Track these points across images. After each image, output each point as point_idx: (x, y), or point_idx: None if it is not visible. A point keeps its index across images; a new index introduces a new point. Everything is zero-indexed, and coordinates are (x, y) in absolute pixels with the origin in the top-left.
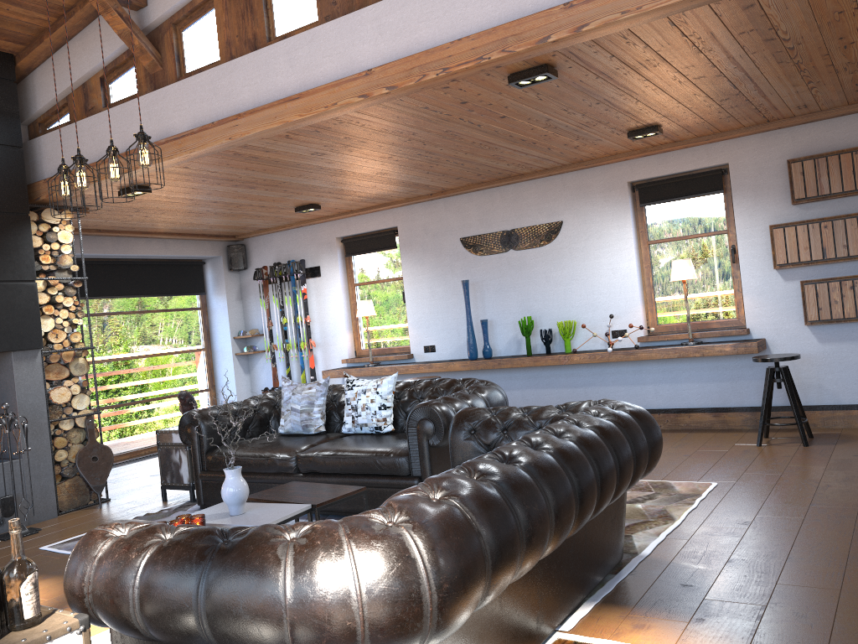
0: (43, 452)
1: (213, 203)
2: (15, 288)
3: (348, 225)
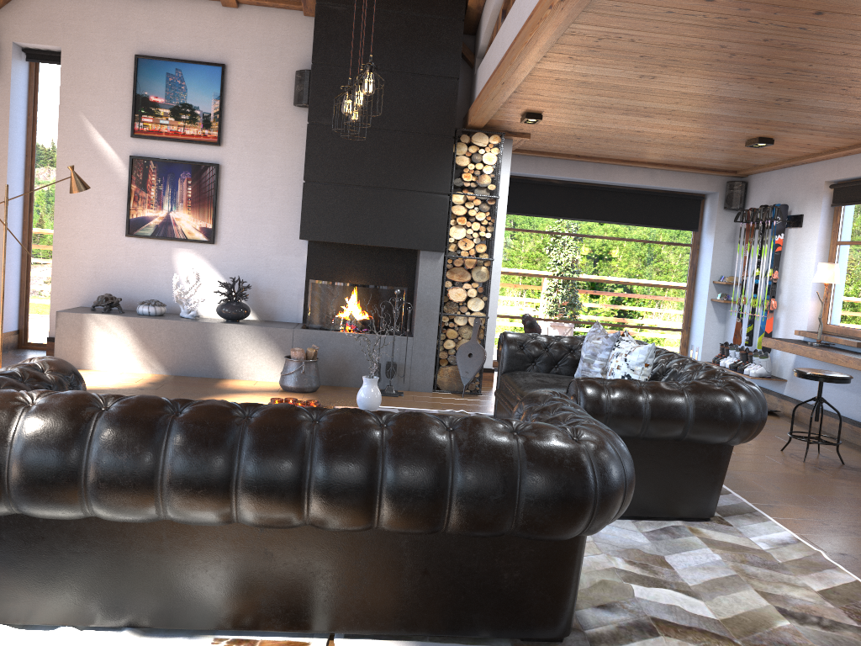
0: (430, 337)
1: (638, 132)
2: (430, 199)
3: (839, 166)
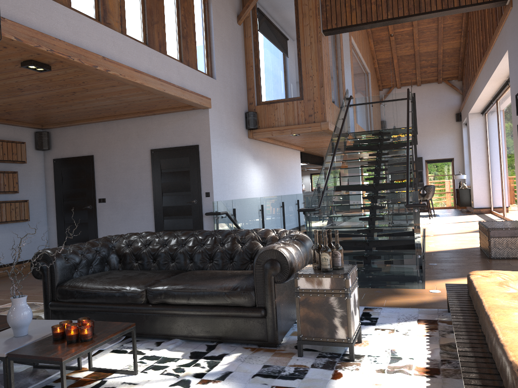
0: None
1: None
2: None
3: None
